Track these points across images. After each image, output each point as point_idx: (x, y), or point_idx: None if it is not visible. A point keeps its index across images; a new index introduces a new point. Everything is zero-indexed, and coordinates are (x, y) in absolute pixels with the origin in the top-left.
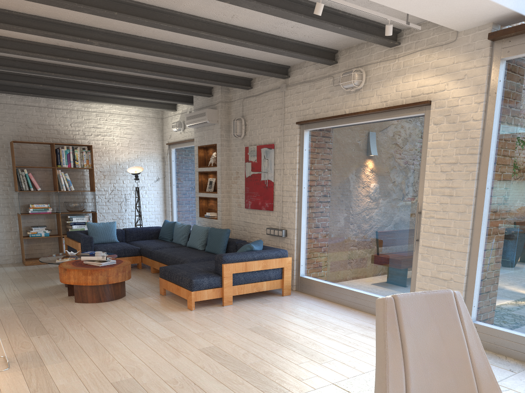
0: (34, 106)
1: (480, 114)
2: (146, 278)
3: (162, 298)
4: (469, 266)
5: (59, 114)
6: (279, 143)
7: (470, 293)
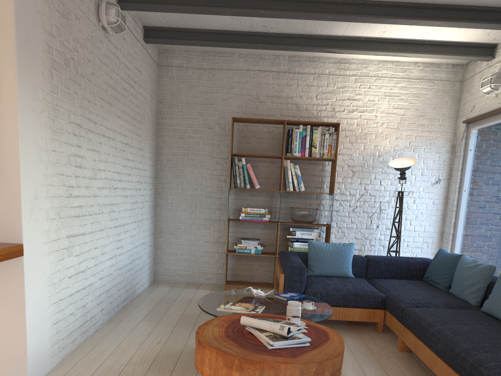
0: (271, 71)
1: None
2: (383, 364)
3: None
4: None
5: (303, 82)
6: None
7: None
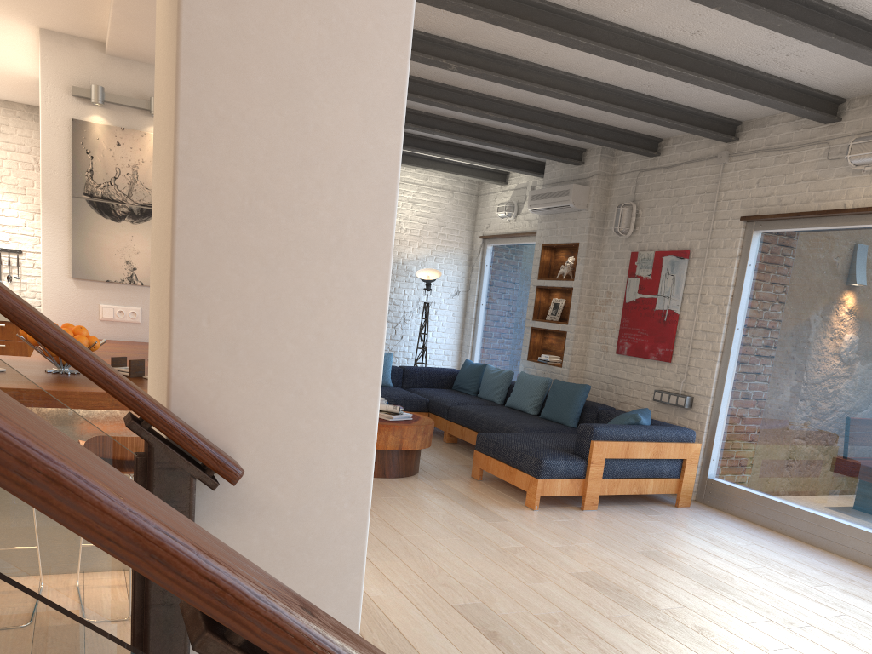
0: None
1: None
2: (439, 449)
3: (477, 484)
4: None
5: None
6: (700, 250)
7: None
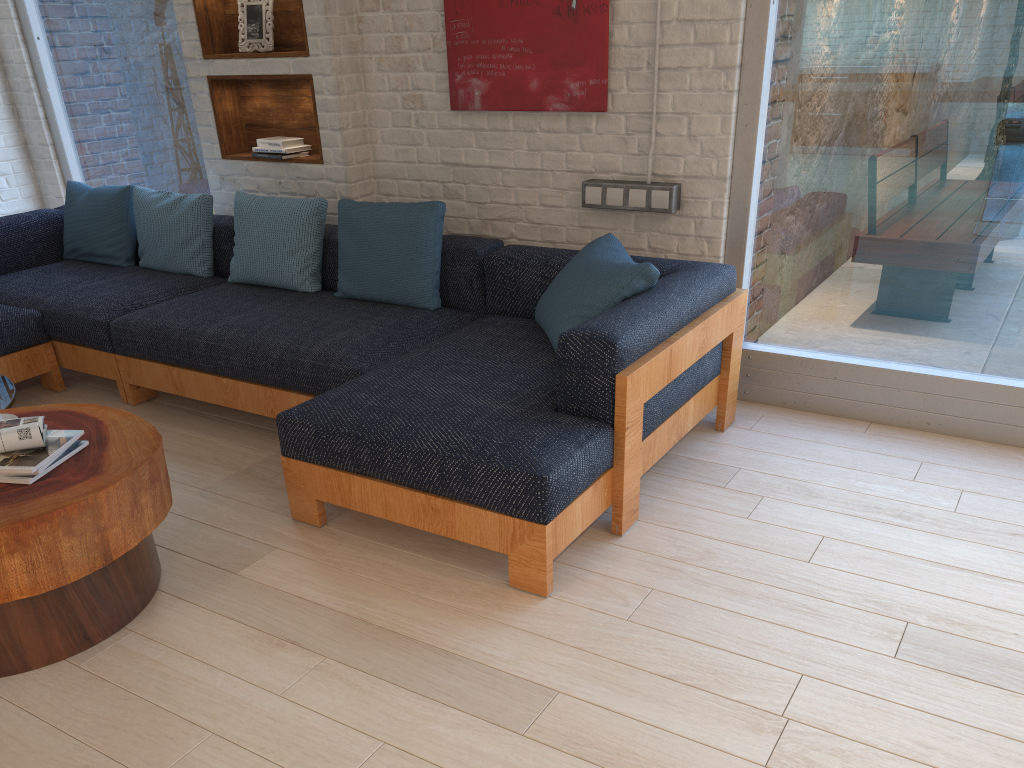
0: None
1: None
2: None
3: (333, 546)
4: None
5: None
6: None
7: None
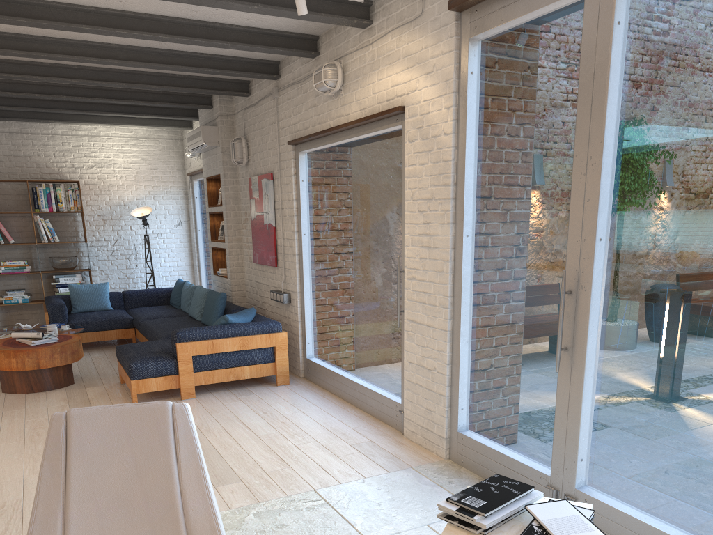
0: (3, 132)
1: (450, 125)
2: None
3: (116, 388)
4: (453, 351)
5: (38, 141)
6: (277, 172)
7: (455, 390)
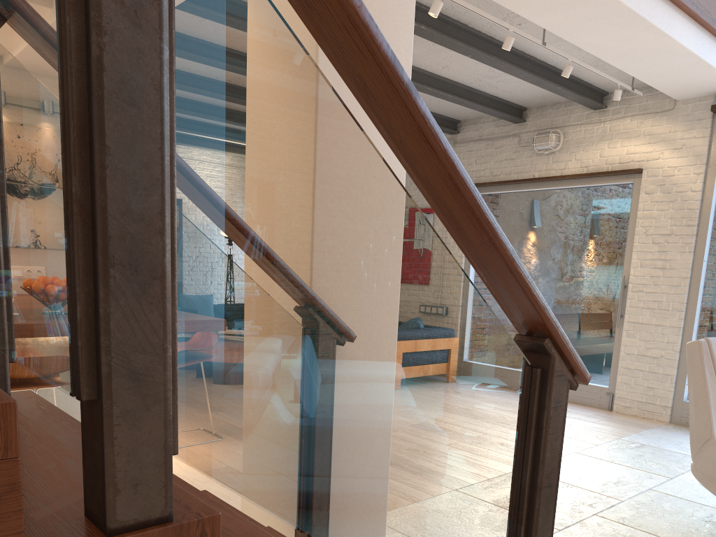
0: None
1: (699, 185)
2: None
3: None
4: (682, 342)
5: None
6: None
7: (683, 370)
